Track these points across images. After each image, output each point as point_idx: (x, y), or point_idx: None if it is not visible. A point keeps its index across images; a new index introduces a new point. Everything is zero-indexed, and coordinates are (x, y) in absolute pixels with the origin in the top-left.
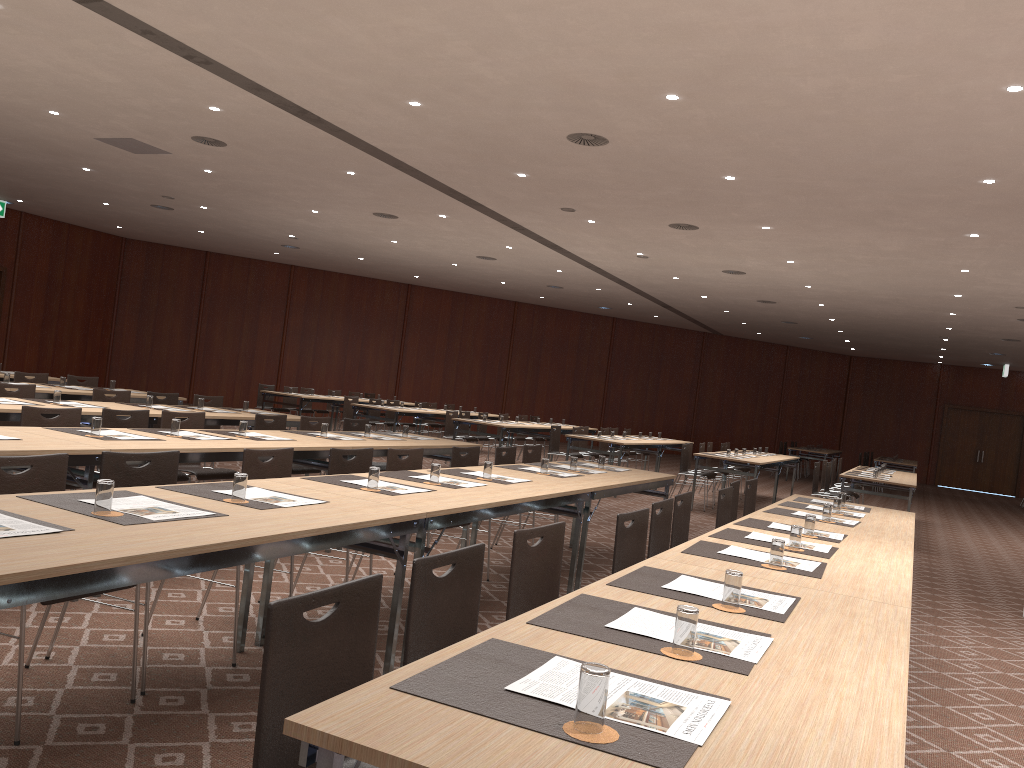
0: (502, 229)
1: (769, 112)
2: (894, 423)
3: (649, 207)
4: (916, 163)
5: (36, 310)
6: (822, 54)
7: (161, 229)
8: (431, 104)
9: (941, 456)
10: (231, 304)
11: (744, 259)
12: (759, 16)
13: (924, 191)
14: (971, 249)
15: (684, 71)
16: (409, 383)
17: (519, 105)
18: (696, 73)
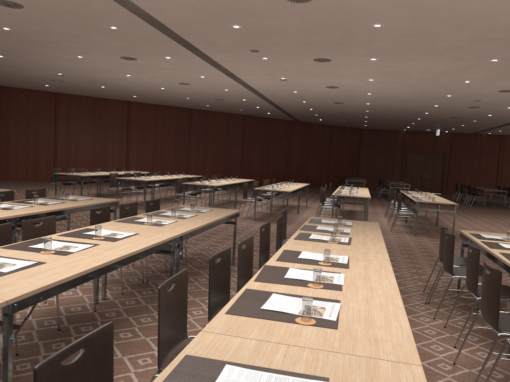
0: (203, 65)
1: None
2: (383, 162)
3: (309, 48)
4: (508, 12)
5: None
6: None
7: None
8: None
9: (406, 176)
10: (20, 118)
11: (344, 79)
12: None
13: (494, 32)
14: (484, 69)
15: None
16: (134, 158)
17: None
18: None
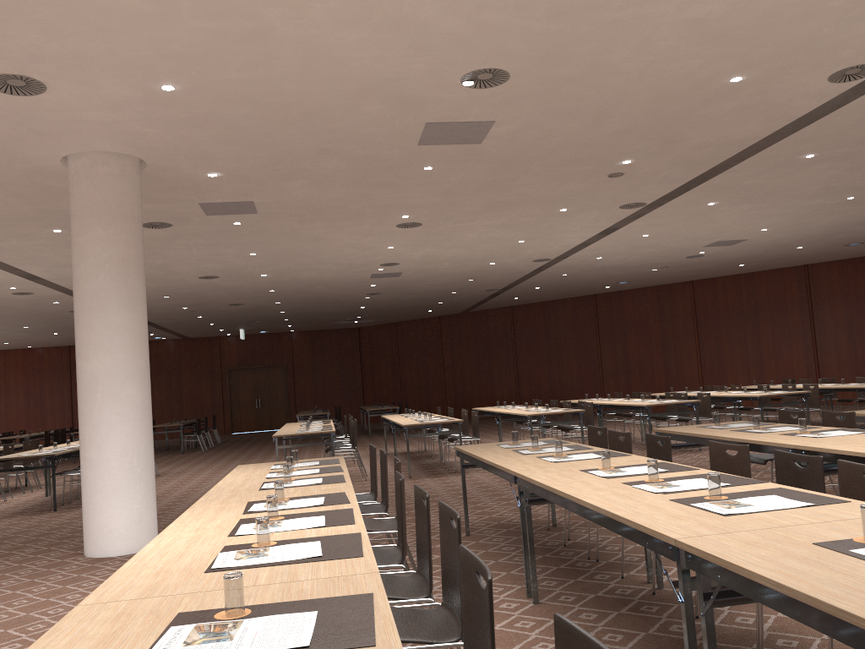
0: None
1: None
2: None
3: None
4: None
5: None
6: None
7: None
8: None
9: None
10: None
11: None
12: None
13: None
14: None
15: None
16: None
17: None
18: None
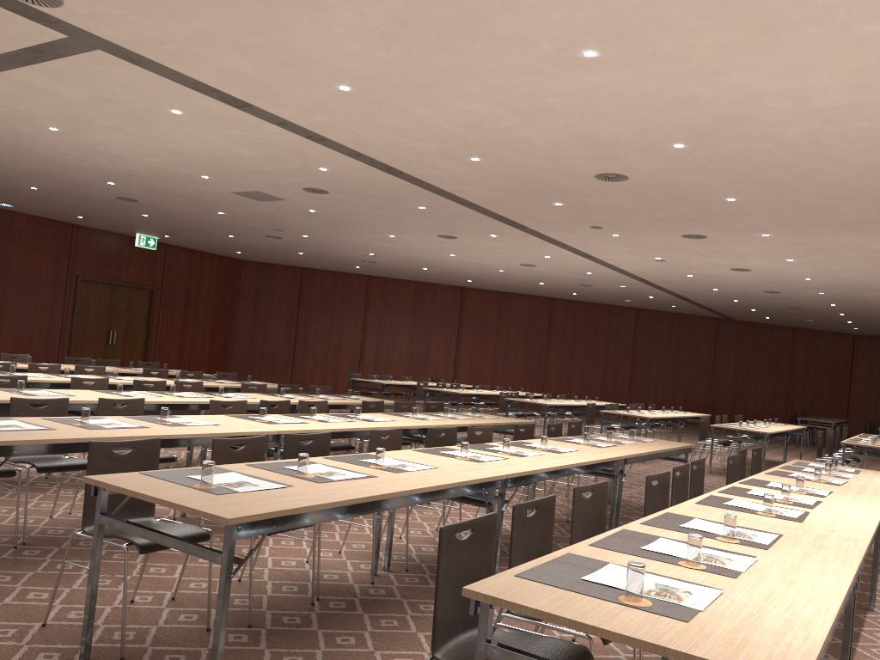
0: (541, 243)
1: (759, 152)
2: None
3: (664, 223)
4: None
5: (177, 319)
6: (799, 111)
7: (270, 252)
8: (487, 159)
9: None
10: (322, 308)
11: (748, 259)
12: (745, 89)
13: None
14: None
15: (687, 128)
16: (465, 368)
17: (556, 156)
18: (697, 128)
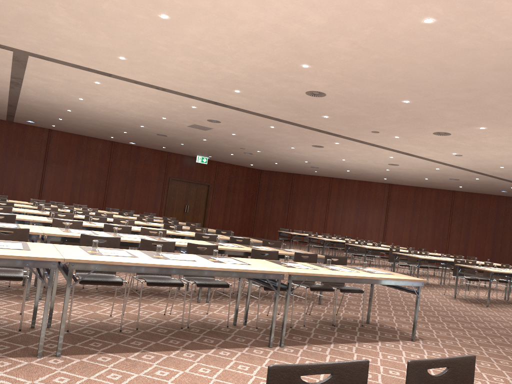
0: (370, 147)
1: (353, 63)
2: None
3: (405, 124)
4: (474, 74)
5: (222, 200)
6: (316, 30)
7: (264, 164)
8: (241, 90)
9: None
10: (303, 196)
11: None
12: (263, 21)
13: None
14: None
15: (286, 53)
16: (390, 234)
17: (266, 83)
18: (292, 52)
